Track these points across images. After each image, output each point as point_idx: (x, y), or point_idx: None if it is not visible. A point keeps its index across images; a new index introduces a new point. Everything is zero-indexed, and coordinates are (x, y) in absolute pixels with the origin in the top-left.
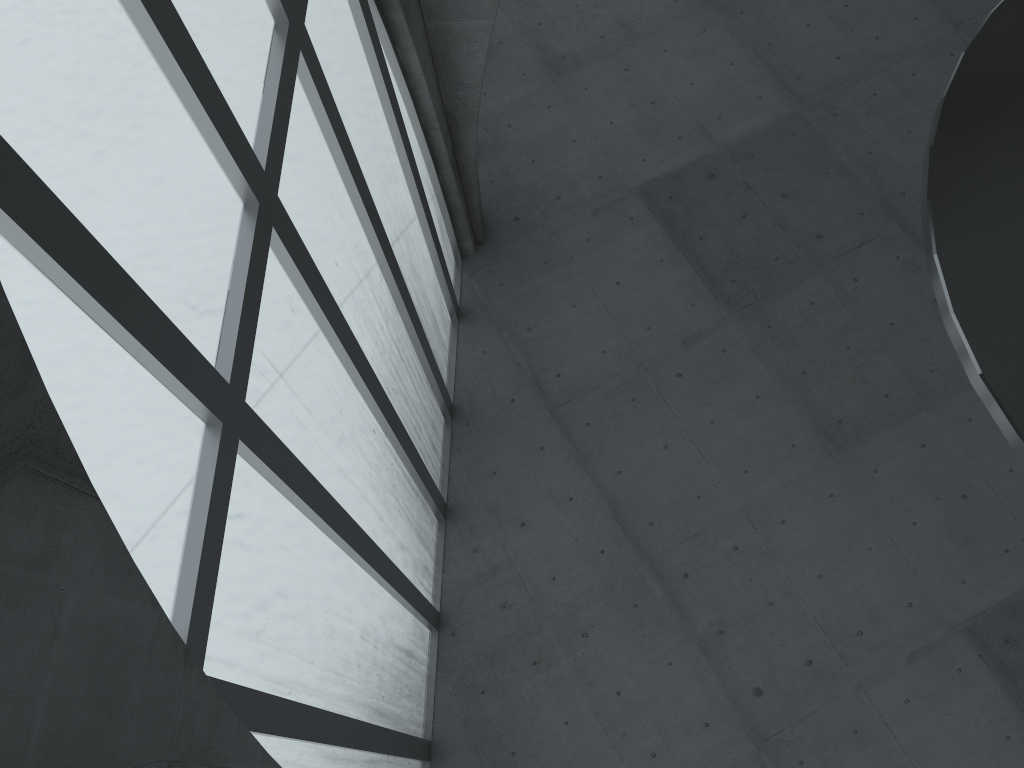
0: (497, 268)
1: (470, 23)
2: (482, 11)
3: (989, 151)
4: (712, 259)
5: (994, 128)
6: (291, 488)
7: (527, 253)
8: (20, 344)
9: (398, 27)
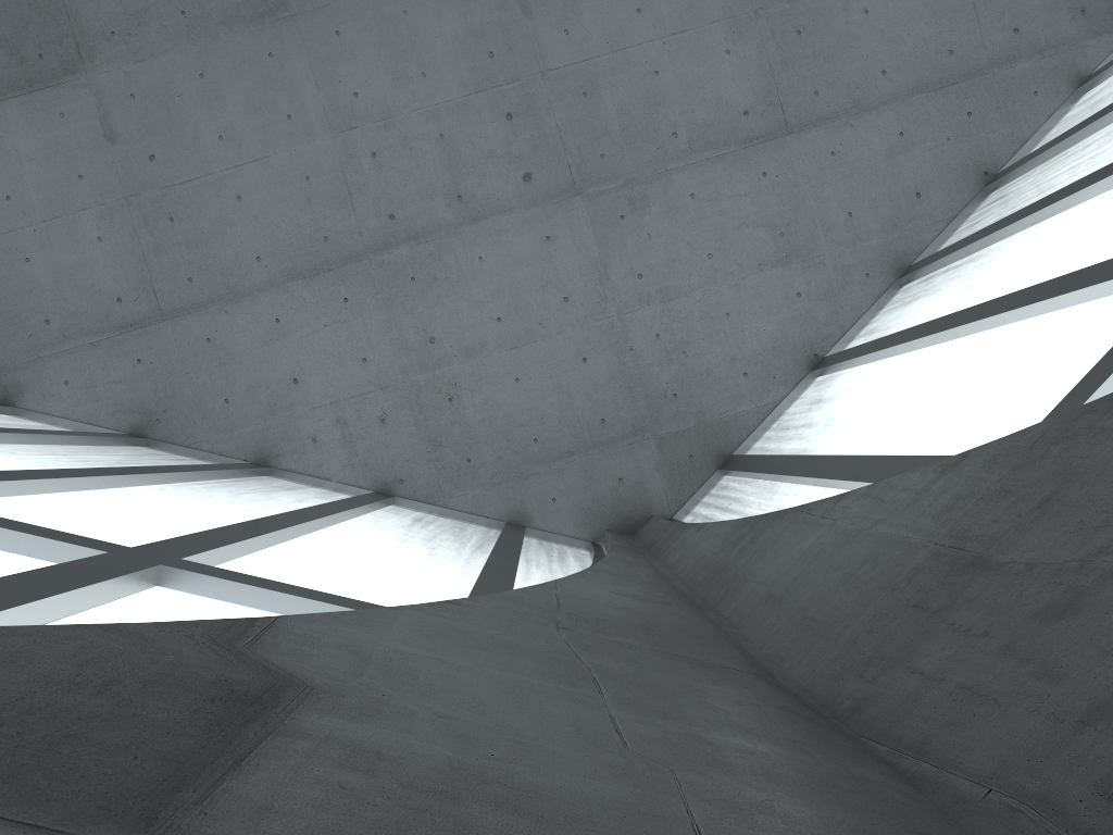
0: None
1: None
2: None
3: None
4: (2, 72)
5: None
6: (240, 541)
7: None
8: (79, 628)
9: None
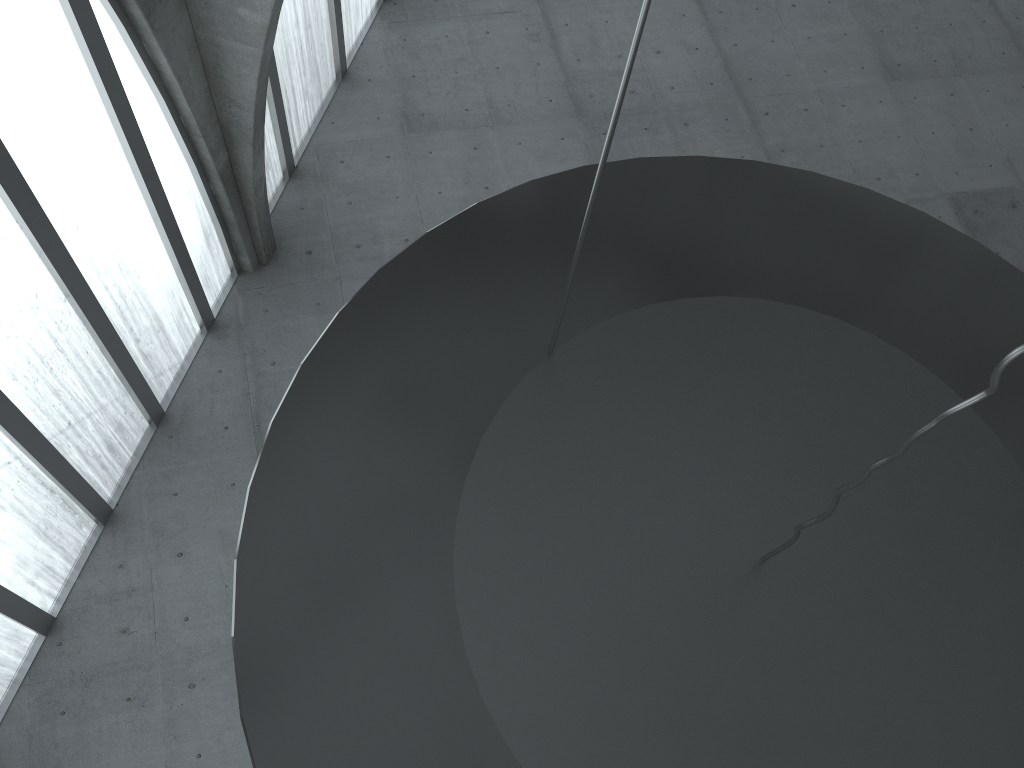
0: (269, 294)
1: (239, 45)
2: (250, 38)
3: (387, 337)
4: None
5: (407, 316)
6: None
7: (305, 289)
8: None
9: (139, 22)
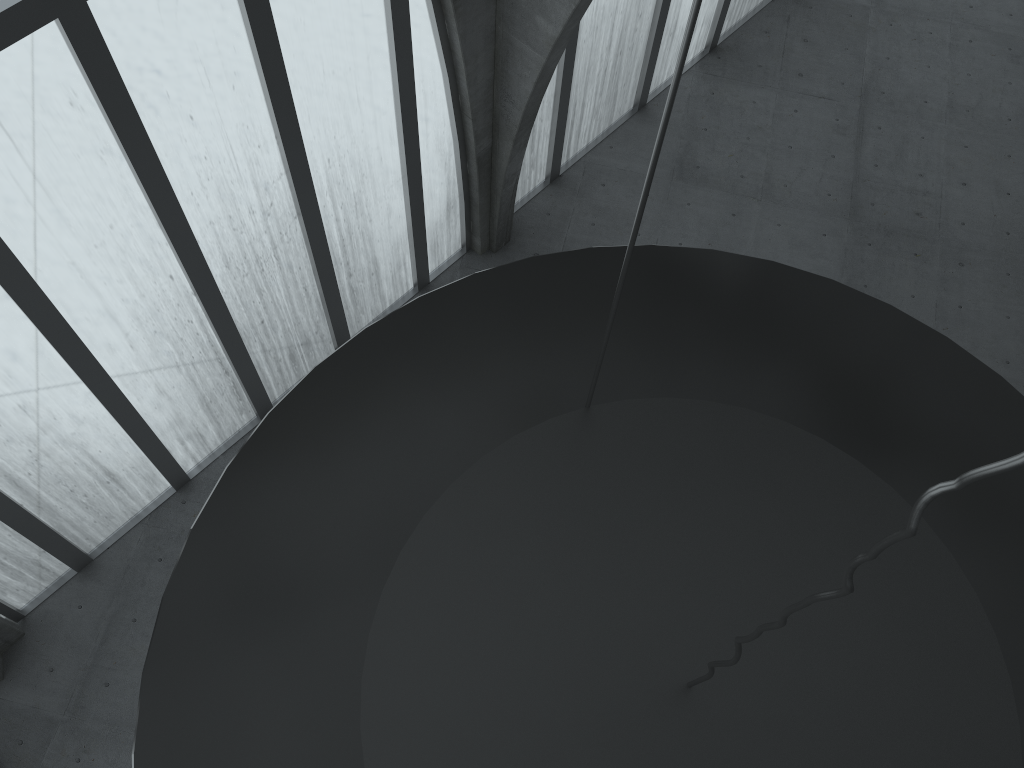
0: None
1: (527, 49)
2: (538, 45)
3: (449, 334)
4: None
5: (475, 323)
6: None
7: None
8: None
9: (446, 3)
